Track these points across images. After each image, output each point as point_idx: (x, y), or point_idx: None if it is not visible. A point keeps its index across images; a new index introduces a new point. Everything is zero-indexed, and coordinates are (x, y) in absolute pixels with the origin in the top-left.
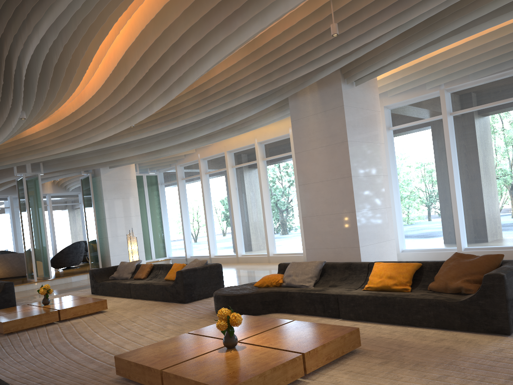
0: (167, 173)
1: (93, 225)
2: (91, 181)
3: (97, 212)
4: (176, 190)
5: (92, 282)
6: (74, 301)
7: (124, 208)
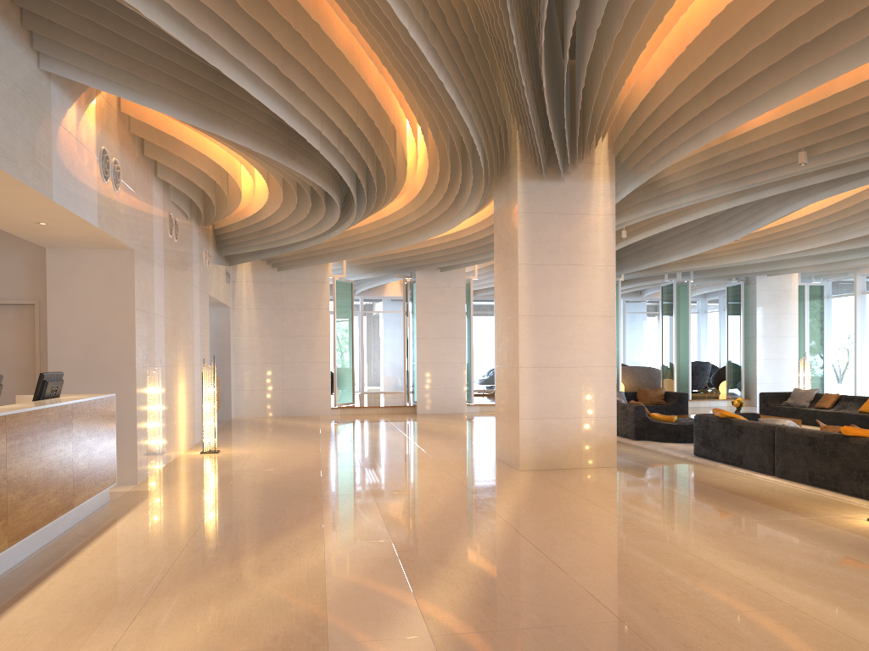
0: (838, 283)
1: (738, 344)
2: (743, 290)
3: (744, 329)
4: (850, 307)
5: (762, 406)
6: (764, 417)
7: (779, 326)
